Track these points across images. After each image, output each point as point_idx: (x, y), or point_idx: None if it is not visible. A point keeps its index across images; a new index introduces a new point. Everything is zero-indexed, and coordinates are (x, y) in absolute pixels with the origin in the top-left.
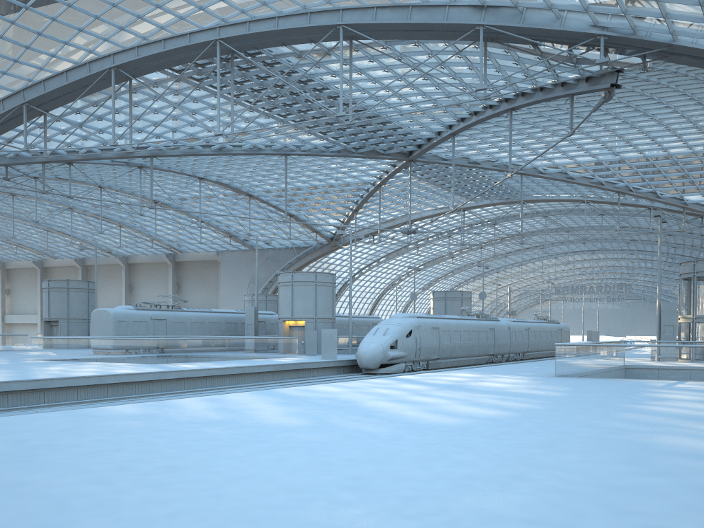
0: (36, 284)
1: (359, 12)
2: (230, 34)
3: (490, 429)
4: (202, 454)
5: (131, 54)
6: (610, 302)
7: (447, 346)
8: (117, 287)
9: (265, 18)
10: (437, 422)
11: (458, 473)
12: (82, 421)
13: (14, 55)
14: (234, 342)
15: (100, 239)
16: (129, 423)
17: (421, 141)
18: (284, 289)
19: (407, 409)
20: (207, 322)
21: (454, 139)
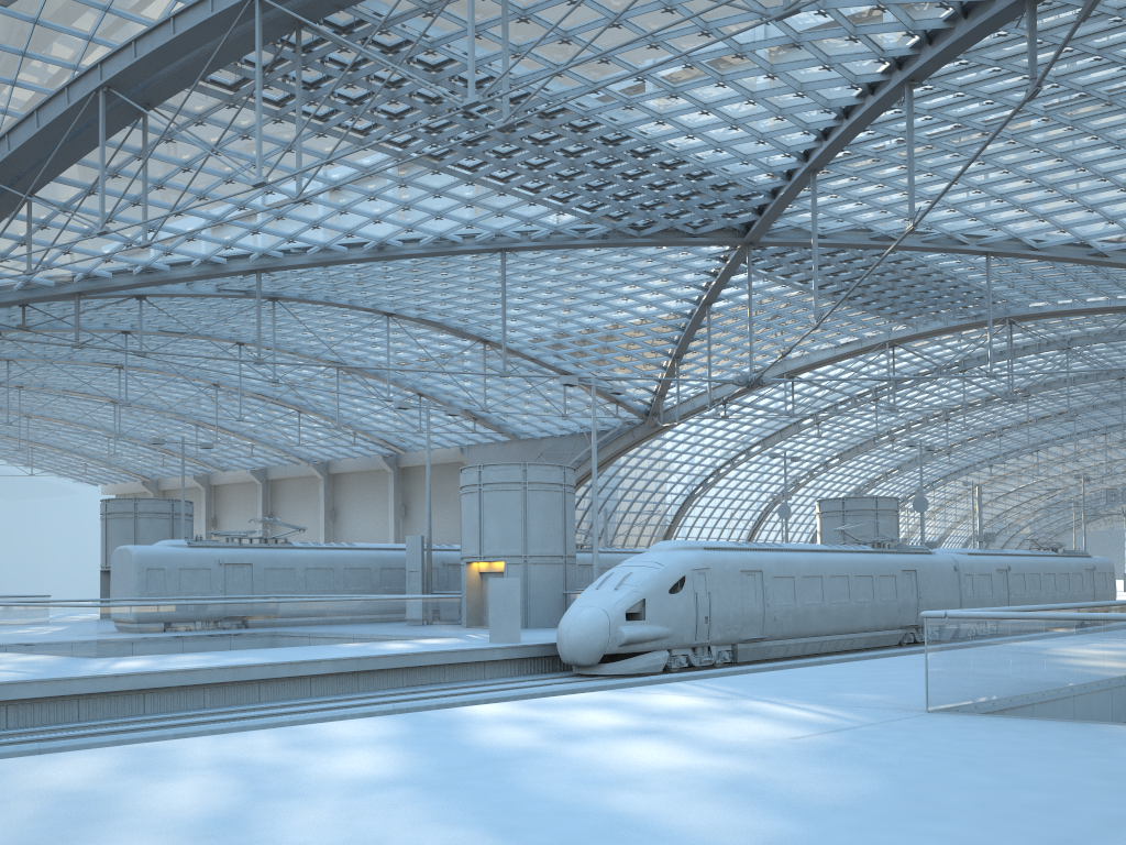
0: (201, 513)
1: None
2: None
3: None
4: None
5: (127, 57)
6: None
7: (785, 612)
8: (315, 513)
9: None
10: None
11: None
12: None
13: None
14: (297, 609)
15: (278, 435)
16: None
17: (759, 200)
18: (467, 499)
19: None
20: (340, 568)
21: (814, 180)
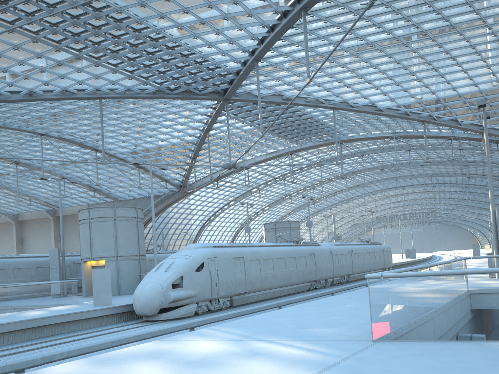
0: None
1: None
2: None
3: None
4: None
5: None
6: (420, 226)
7: (256, 277)
8: (11, 241)
9: None
10: None
11: None
12: None
13: None
14: None
15: None
16: None
17: (231, 77)
18: (82, 227)
19: None
20: (11, 269)
21: (257, 65)
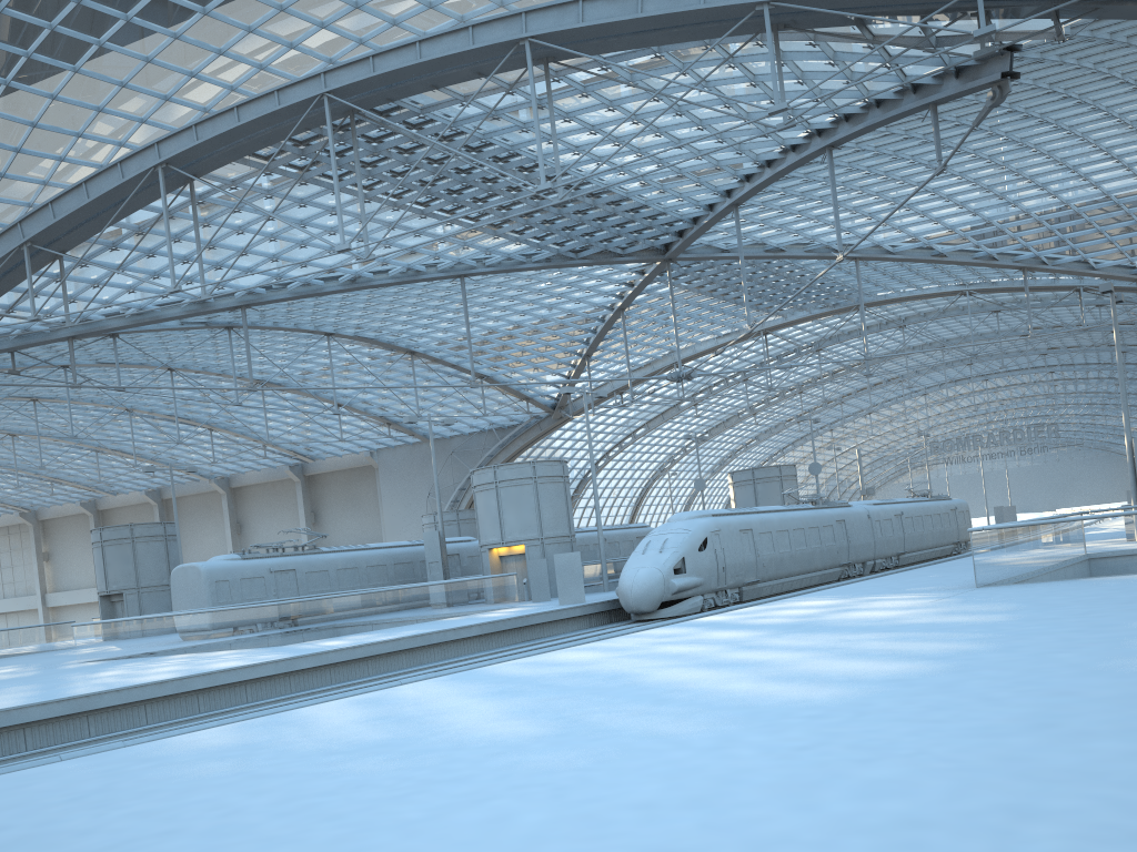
0: (89, 540)
1: (555, 12)
2: (344, 81)
3: (906, 702)
4: (337, 824)
5: (187, 139)
6: (1025, 457)
7: (769, 559)
8: (218, 528)
9: (399, 46)
10: (796, 699)
11: (882, 814)
12: (121, 774)
13: None
14: (409, 594)
15: (181, 454)
16: (208, 767)
17: (682, 226)
18: (483, 495)
19: (730, 679)
20: (363, 567)
21: (737, 212)
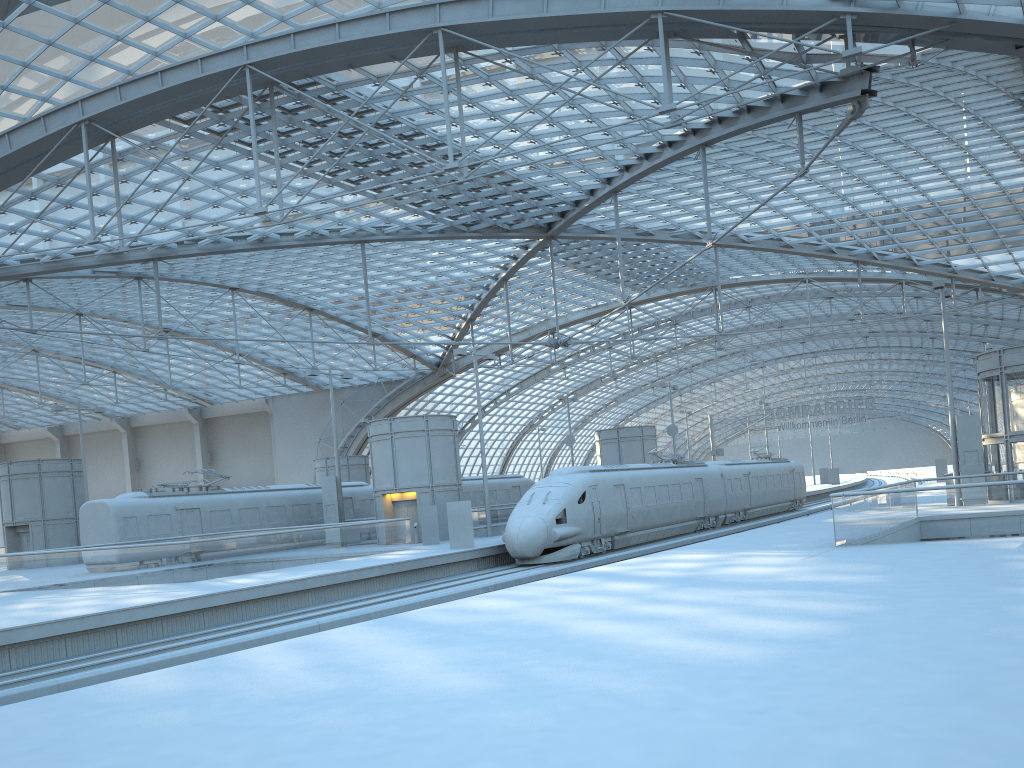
0: None
1: (467, 5)
2: (266, 55)
3: (831, 665)
4: None
5: (111, 98)
6: (846, 425)
7: (638, 512)
8: (118, 465)
9: (319, 26)
10: (724, 658)
11: None
12: (76, 721)
13: None
14: (312, 536)
15: (84, 394)
16: (165, 716)
17: (564, 207)
18: (379, 445)
19: (650, 634)
20: (263, 507)
21: (616, 198)
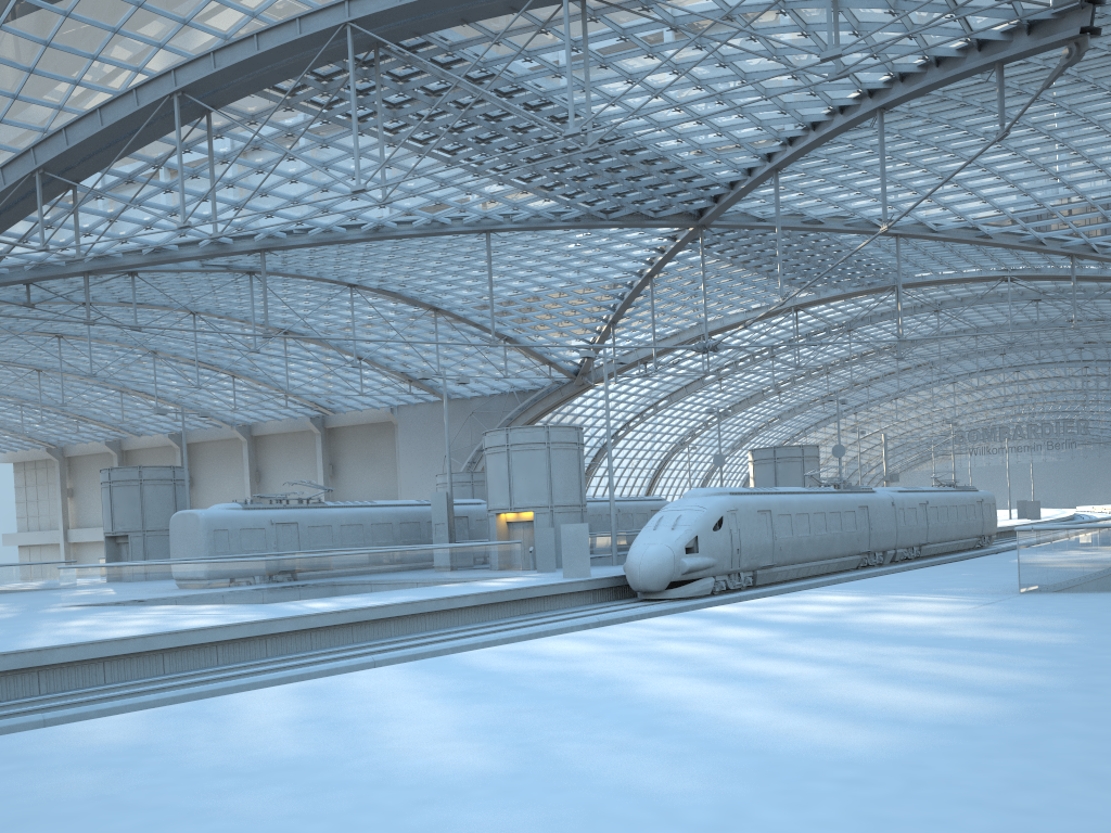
0: None
1: None
2: (369, 10)
3: (975, 768)
4: None
5: (204, 66)
6: (1052, 451)
7: (787, 543)
8: (238, 475)
9: None
10: (825, 745)
11: None
12: None
13: (11, 87)
14: (406, 557)
15: (204, 400)
16: (72, 780)
17: (718, 190)
18: (494, 458)
19: (740, 701)
20: (368, 524)
21: (776, 178)
